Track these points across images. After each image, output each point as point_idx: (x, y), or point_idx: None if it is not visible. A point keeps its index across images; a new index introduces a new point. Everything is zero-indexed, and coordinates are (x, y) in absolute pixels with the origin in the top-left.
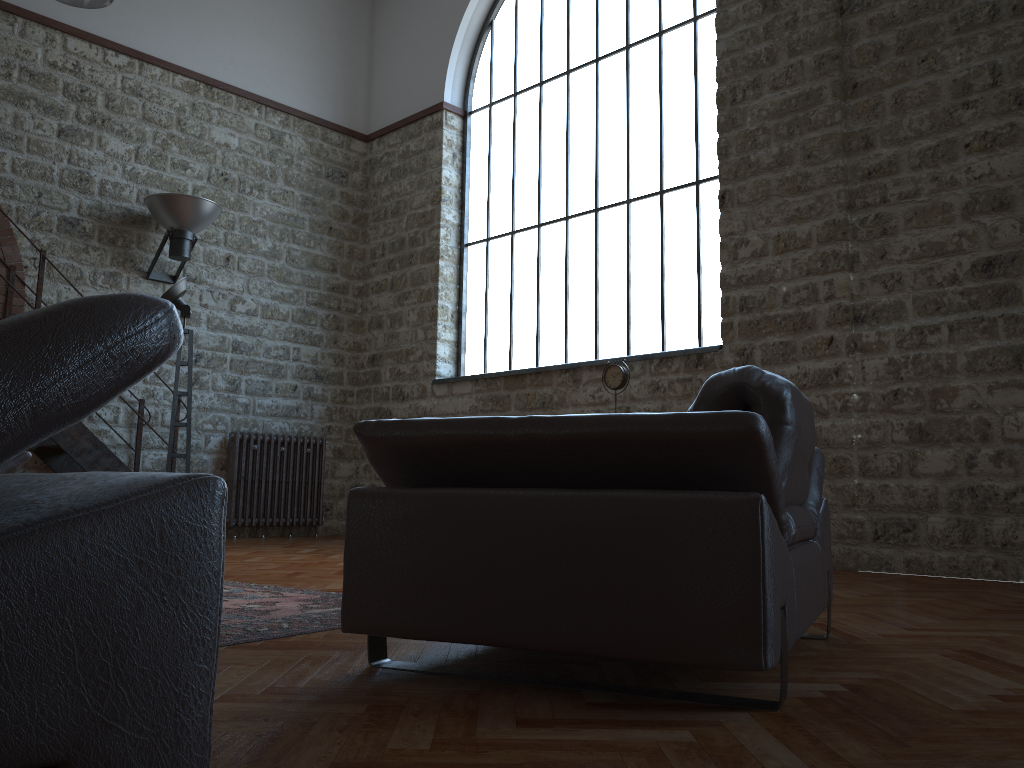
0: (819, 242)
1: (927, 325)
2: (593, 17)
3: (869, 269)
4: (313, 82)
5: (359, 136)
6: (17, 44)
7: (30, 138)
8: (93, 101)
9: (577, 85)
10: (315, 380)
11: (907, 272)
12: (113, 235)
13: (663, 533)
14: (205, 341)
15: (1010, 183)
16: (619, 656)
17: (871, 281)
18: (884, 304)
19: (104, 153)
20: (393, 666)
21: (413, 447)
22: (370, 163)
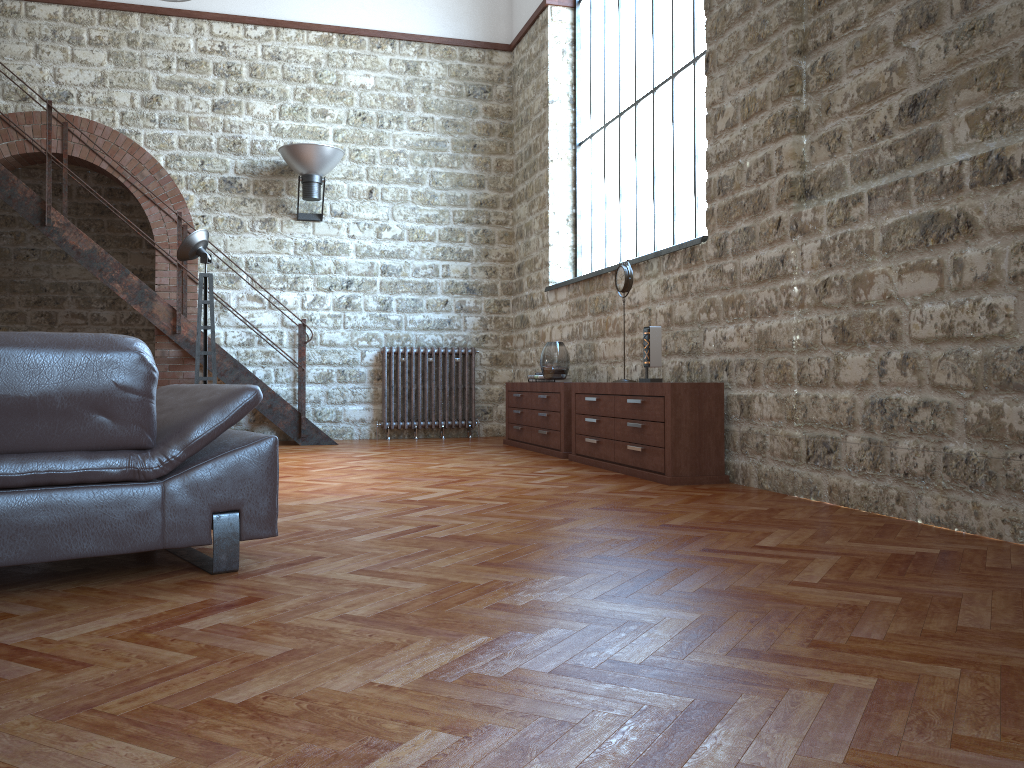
0: (772, 102)
1: (852, 195)
2: None
3: (818, 128)
4: (448, 4)
5: (501, 47)
6: (173, 40)
7: (190, 117)
8: (238, 74)
9: None
10: (466, 293)
11: (848, 127)
12: (265, 187)
13: None
14: (354, 268)
15: None
16: None
17: (818, 143)
18: (827, 171)
19: (252, 117)
20: None
21: None
22: (513, 73)
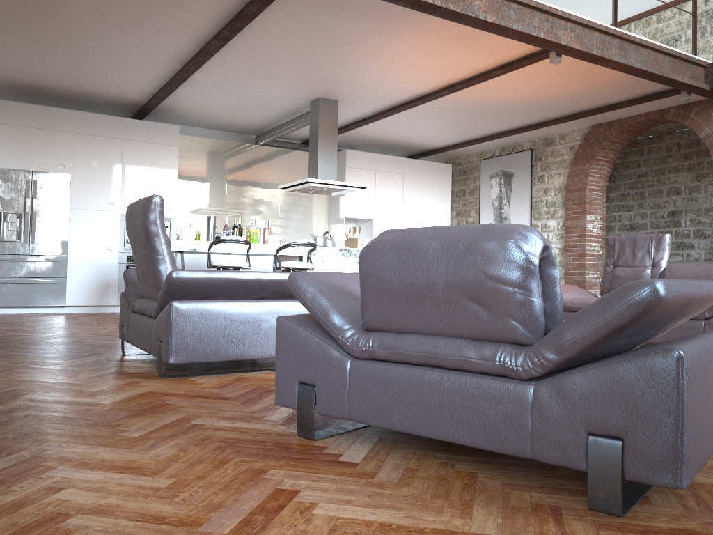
0: None
1: None
2: None
3: None
4: None
5: None
6: None
7: None
8: None
9: None
10: None
11: None
12: None
13: None
14: None
15: None
16: None
17: None
18: None
19: None
20: None
21: None
22: None
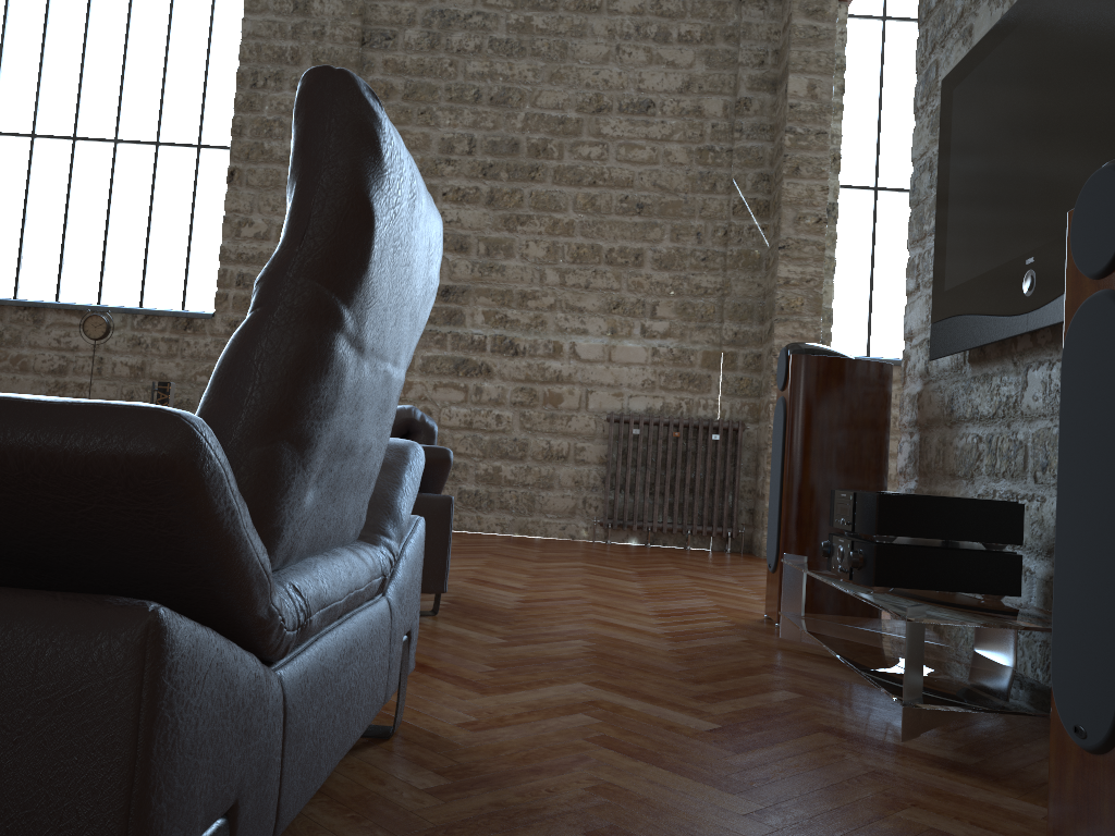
0: None
1: None
2: None
3: None
4: None
5: None
6: None
7: None
8: None
9: None
10: None
11: None
12: None
13: None
14: None
15: (469, 233)
16: None
17: None
18: None
19: None
20: None
21: None
22: None
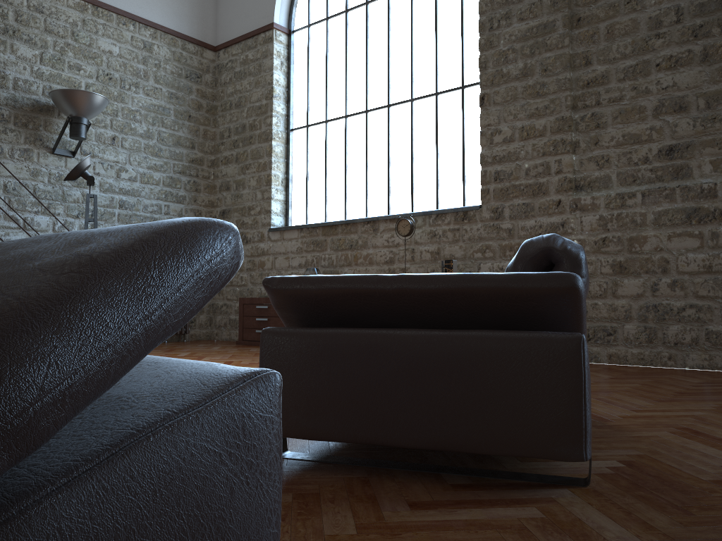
0: (552, 132)
1: (627, 192)
2: None
3: (586, 152)
4: (174, 5)
5: (209, 47)
6: None
7: None
8: (5, 16)
9: (374, 13)
10: None
11: (613, 155)
12: (25, 120)
13: (509, 363)
14: (98, 200)
15: (687, 93)
16: (476, 452)
17: (588, 161)
18: (596, 177)
19: (16, 57)
20: (294, 457)
21: (310, 297)
22: (218, 67)
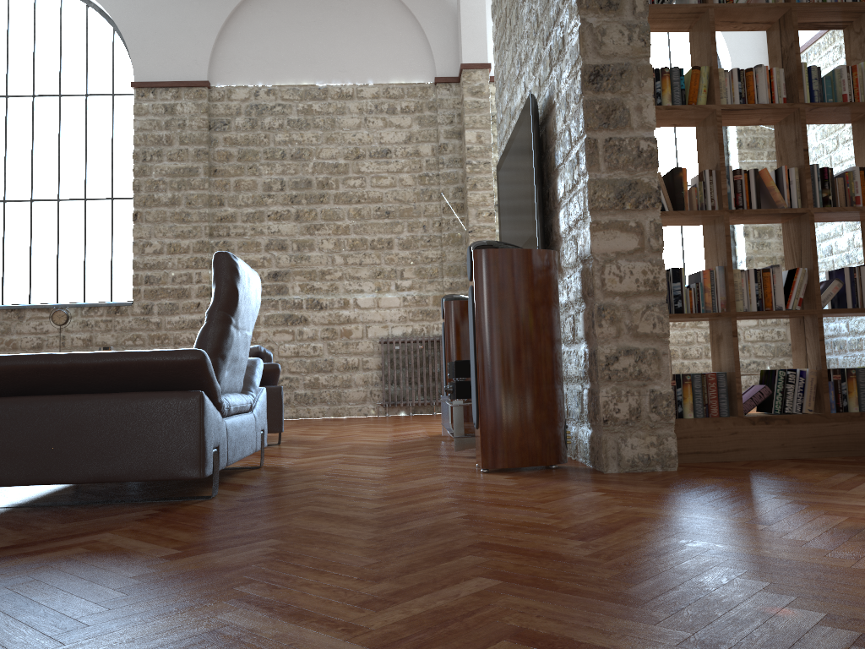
0: (194, 251)
1: None
2: (31, 64)
3: None
4: None
5: None
6: None
7: None
8: None
9: (15, 108)
10: None
11: None
12: None
13: None
14: None
15: (286, 238)
16: None
17: None
18: None
19: None
20: None
21: None
22: None
